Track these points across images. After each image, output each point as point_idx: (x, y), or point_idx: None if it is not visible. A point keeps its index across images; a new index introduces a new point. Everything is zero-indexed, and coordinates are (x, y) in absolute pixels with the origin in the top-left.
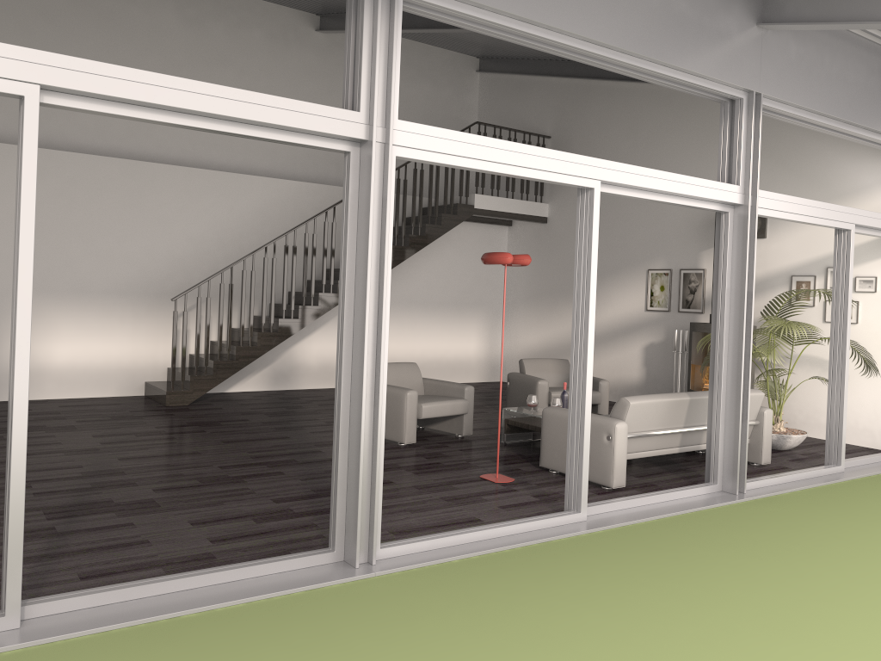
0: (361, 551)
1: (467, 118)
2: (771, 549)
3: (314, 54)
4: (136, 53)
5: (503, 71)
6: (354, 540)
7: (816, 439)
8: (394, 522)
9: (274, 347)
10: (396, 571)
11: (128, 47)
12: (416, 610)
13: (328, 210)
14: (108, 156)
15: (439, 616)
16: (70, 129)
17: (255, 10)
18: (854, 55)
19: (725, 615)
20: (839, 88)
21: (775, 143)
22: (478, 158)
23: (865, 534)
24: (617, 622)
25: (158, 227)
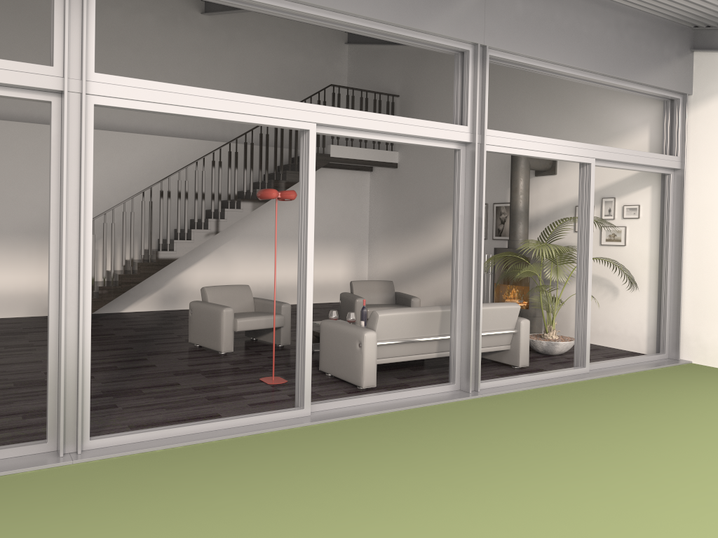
0: (69, 442)
1: (338, 82)
2: (453, 440)
3: (200, 33)
4: (44, 37)
5: (365, 42)
6: (59, 433)
7: (594, 345)
8: (143, 417)
9: (163, 275)
10: (95, 459)
11: (38, 32)
12: (76, 493)
13: (198, 161)
14: (23, 121)
15: (90, 498)
16: None
17: None
18: (588, 11)
19: (349, 498)
20: (571, 40)
21: (562, 93)
22: (182, 105)
23: (554, 427)
24: (243, 504)
25: None
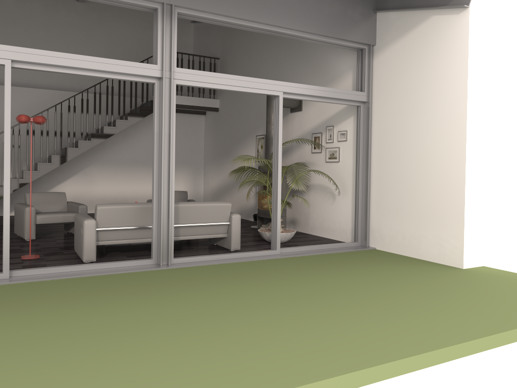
0: None
1: (185, 51)
2: (89, 295)
3: (76, 15)
4: None
5: None
6: None
7: (321, 237)
8: None
9: (39, 189)
10: None
11: None
12: None
13: (56, 105)
14: None
15: None
16: None
17: None
18: None
19: None
20: (255, 1)
21: (305, 49)
22: None
23: (185, 288)
24: None
25: None
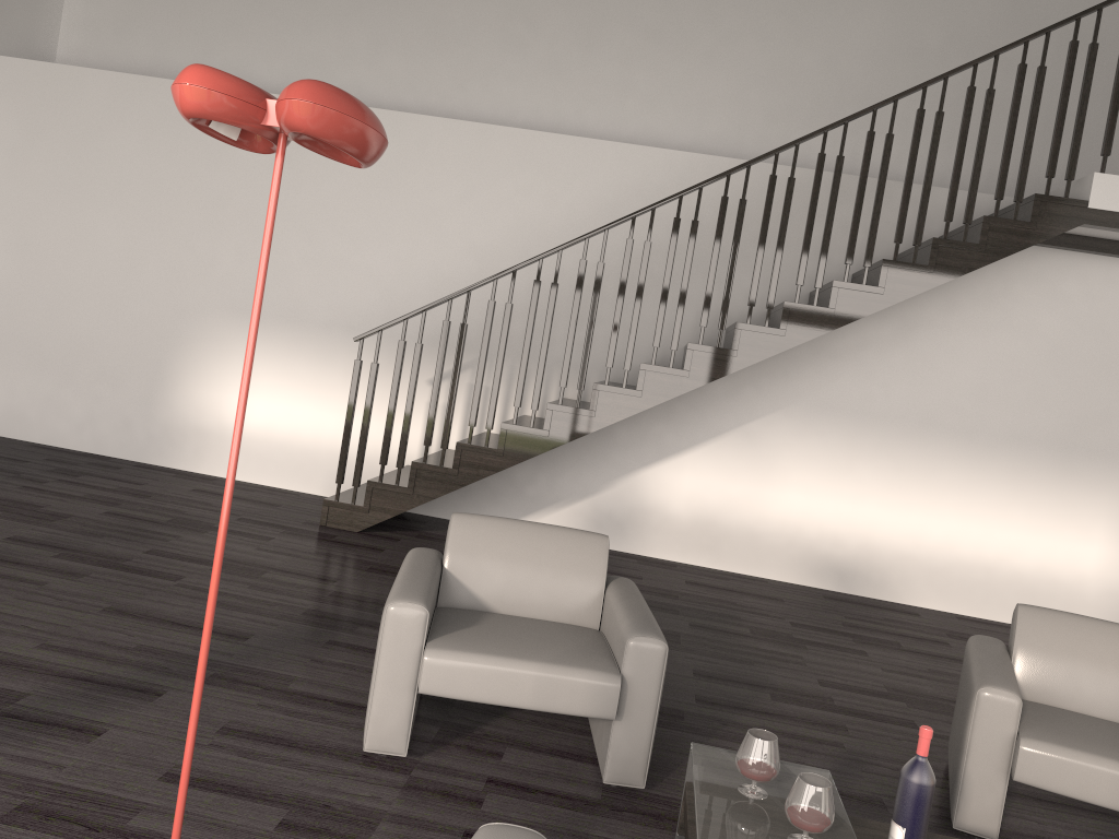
0: None
1: None
2: None
3: None
4: None
5: None
6: None
7: None
8: None
9: (603, 465)
10: None
11: None
12: None
13: (682, 194)
14: None
15: None
16: (370, 80)
17: None
18: None
19: None
20: None
21: None
22: None
23: None
24: None
25: (422, 225)
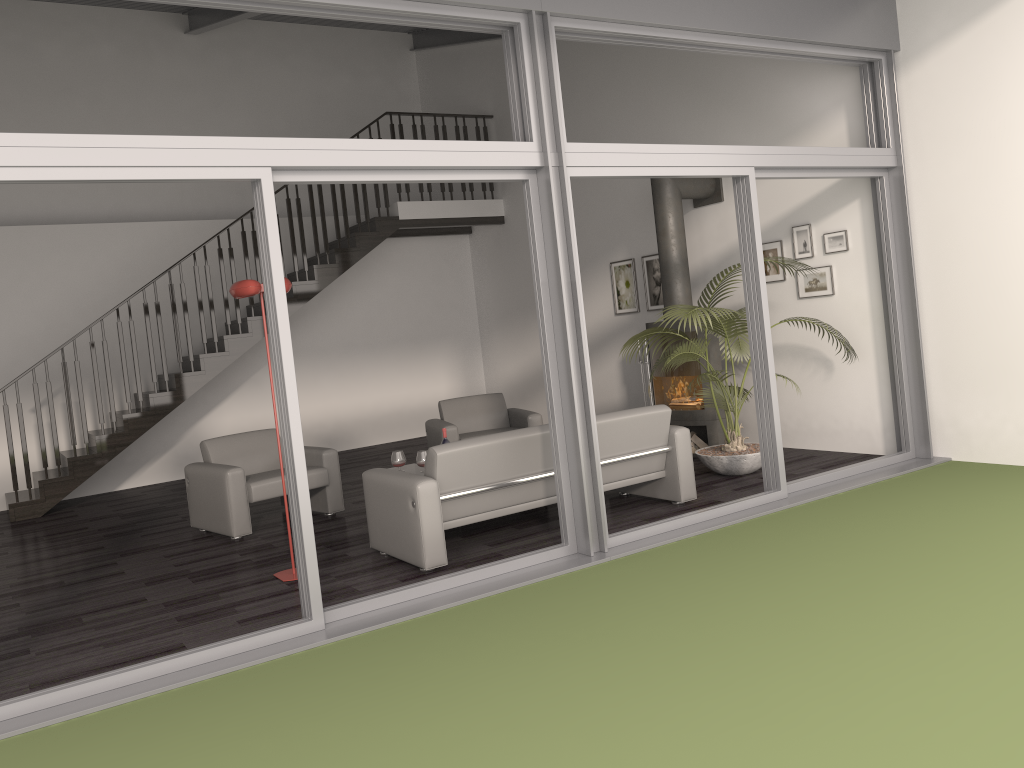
0: None
1: (407, 109)
2: (540, 642)
3: (187, 63)
4: None
5: (436, 44)
6: None
7: (809, 451)
8: (60, 666)
9: (173, 427)
10: None
11: None
12: None
13: (195, 251)
14: None
15: None
16: None
17: (100, 21)
18: None
19: None
20: None
21: (716, 76)
22: (29, 165)
23: (708, 598)
24: None
25: None
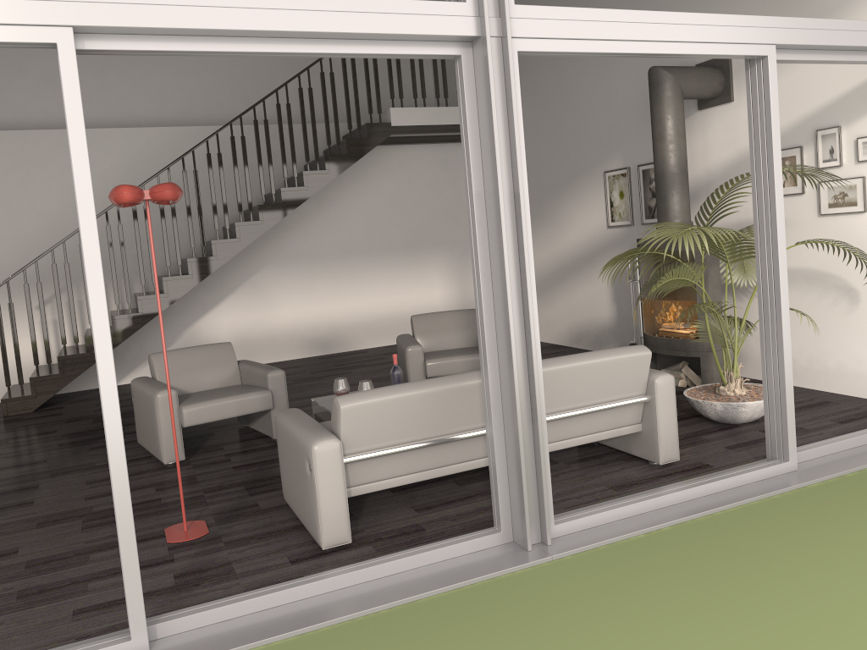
0: None
1: None
2: None
3: None
4: None
5: None
6: None
7: (822, 393)
8: None
9: (171, 326)
10: None
11: None
12: None
13: (183, 156)
14: None
15: None
16: None
17: None
18: None
19: None
20: None
21: None
22: None
23: None
24: None
25: None
